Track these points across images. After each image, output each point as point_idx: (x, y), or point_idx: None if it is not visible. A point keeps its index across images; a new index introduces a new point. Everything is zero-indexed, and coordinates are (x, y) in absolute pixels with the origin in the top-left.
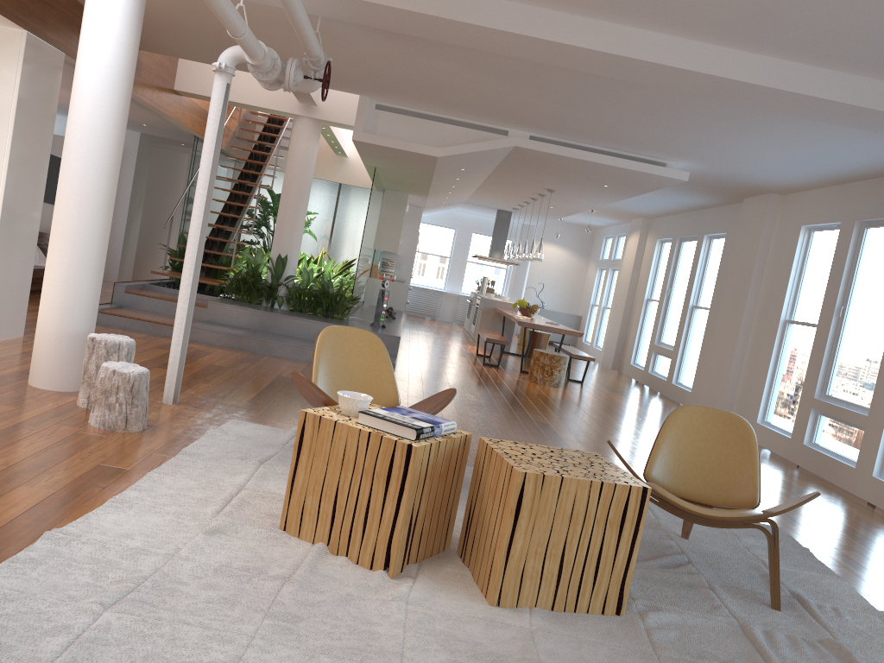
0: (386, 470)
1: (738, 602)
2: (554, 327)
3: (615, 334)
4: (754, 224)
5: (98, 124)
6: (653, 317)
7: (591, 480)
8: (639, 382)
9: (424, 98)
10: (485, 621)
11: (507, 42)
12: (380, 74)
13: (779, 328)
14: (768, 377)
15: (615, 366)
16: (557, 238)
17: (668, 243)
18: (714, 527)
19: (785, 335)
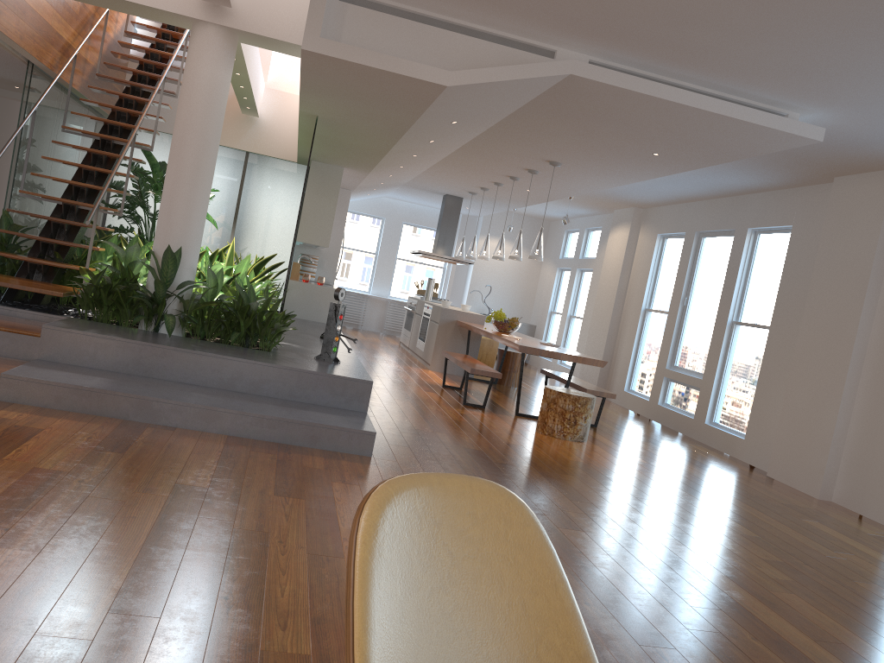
0: None
1: None
2: (568, 354)
3: (597, 351)
4: (862, 212)
5: None
6: (658, 332)
7: None
8: (643, 417)
9: None
10: None
11: None
12: None
13: None
14: None
15: None
16: (506, 232)
17: (674, 238)
18: None
19: None
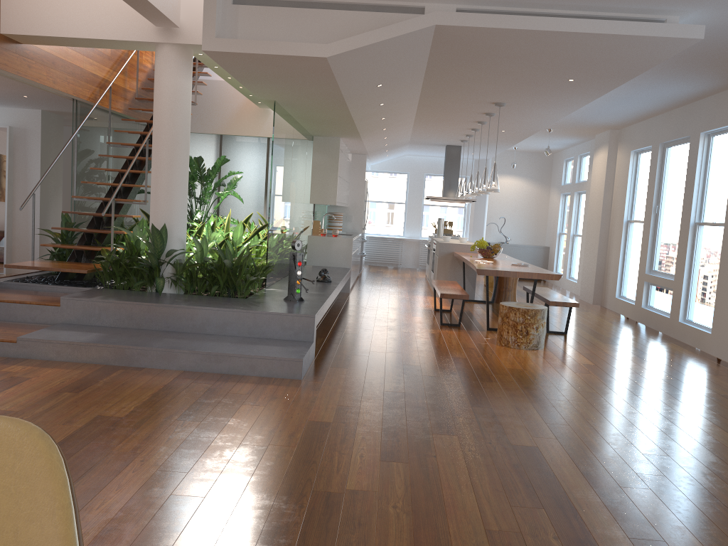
0: None
1: None
2: (523, 272)
3: (591, 264)
4: None
5: None
6: (638, 241)
7: None
8: (631, 320)
9: None
10: None
11: None
12: None
13: None
14: None
15: (596, 300)
16: (513, 169)
17: (646, 152)
18: None
19: None
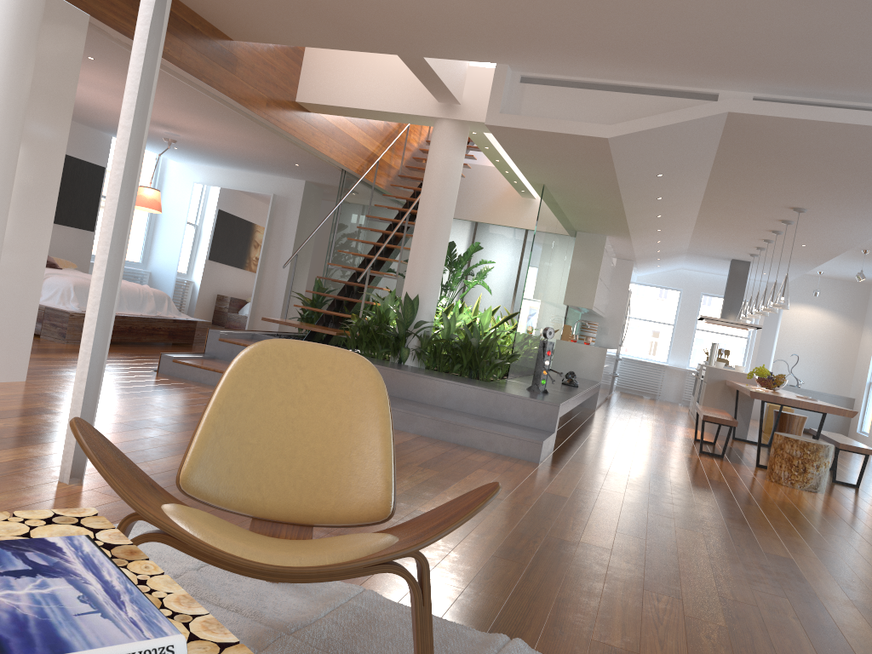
0: None
1: None
2: (808, 402)
3: None
4: None
5: None
6: None
7: None
8: None
9: (579, 46)
10: None
11: None
12: (500, 0)
13: None
14: None
15: None
16: (815, 298)
17: None
18: None
19: None
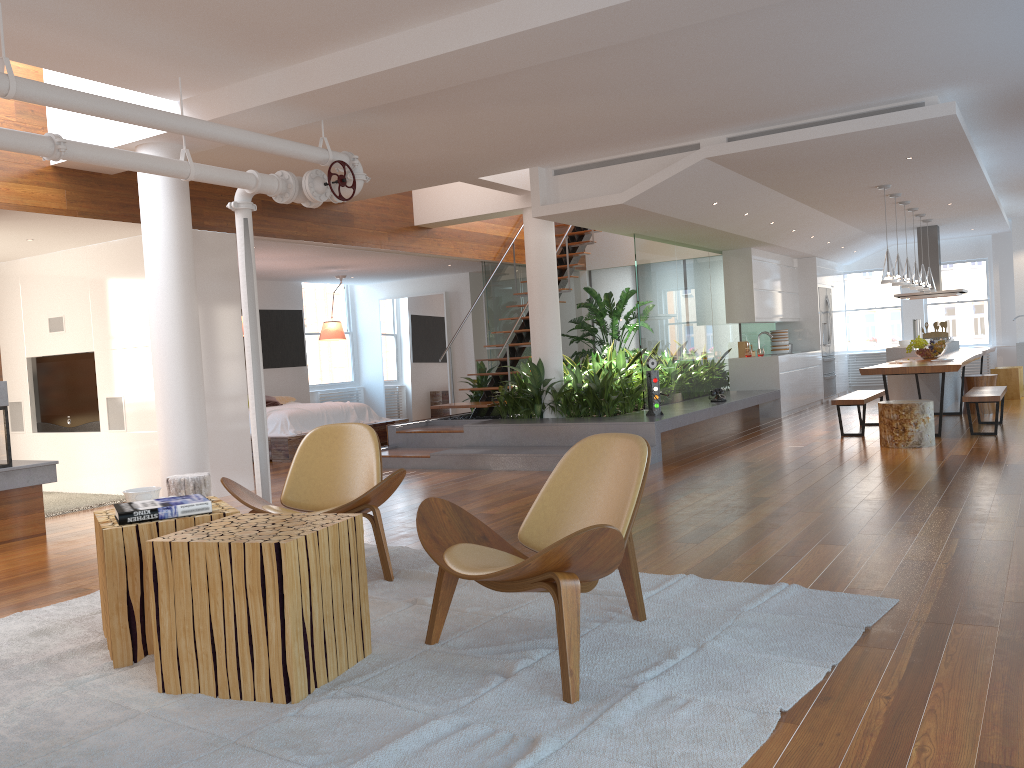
0: (103, 557)
1: (524, 692)
2: (913, 366)
3: None
4: None
5: (160, 291)
6: None
7: (219, 542)
8: None
9: (569, 147)
10: (109, 705)
11: (440, 71)
12: (489, 143)
13: None
14: None
15: None
16: None
17: None
18: (507, 591)
19: None
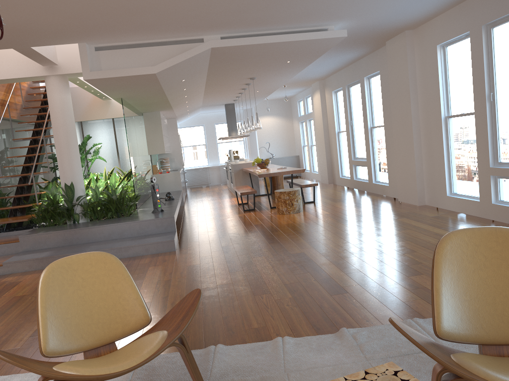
0: None
1: None
2: (284, 171)
3: (324, 161)
4: (399, 56)
5: None
6: (346, 142)
7: None
8: (350, 188)
9: (126, 29)
10: None
11: None
12: (76, 15)
13: (443, 124)
14: (445, 161)
15: (330, 181)
16: (268, 111)
17: (340, 91)
18: None
19: (448, 127)
